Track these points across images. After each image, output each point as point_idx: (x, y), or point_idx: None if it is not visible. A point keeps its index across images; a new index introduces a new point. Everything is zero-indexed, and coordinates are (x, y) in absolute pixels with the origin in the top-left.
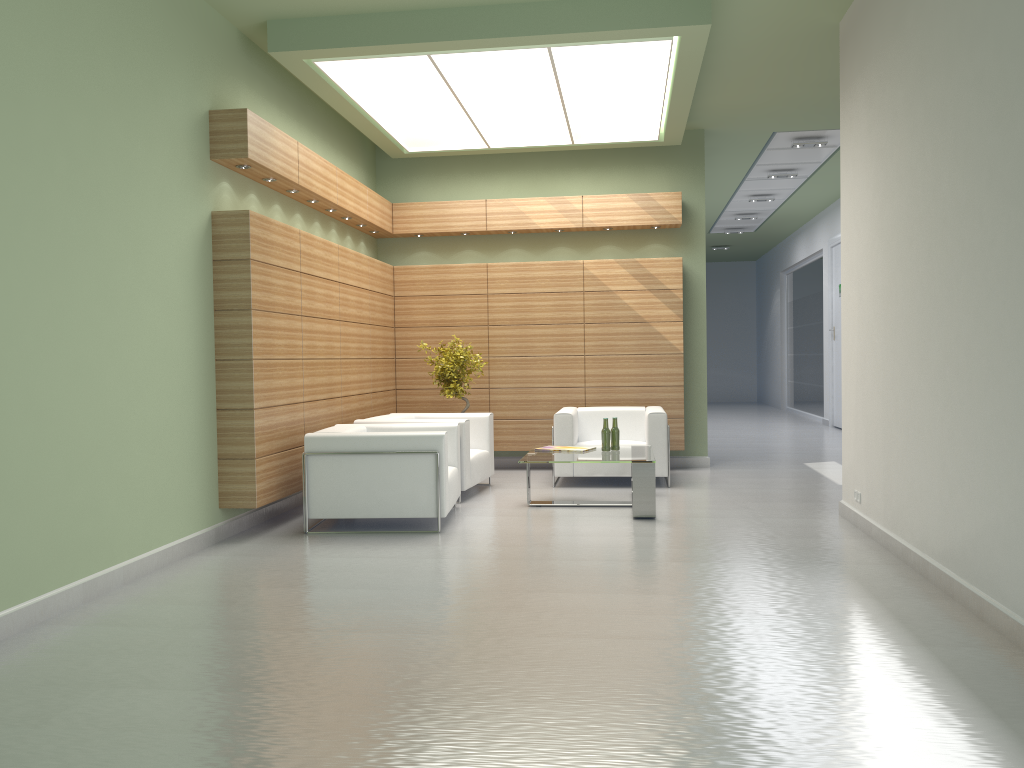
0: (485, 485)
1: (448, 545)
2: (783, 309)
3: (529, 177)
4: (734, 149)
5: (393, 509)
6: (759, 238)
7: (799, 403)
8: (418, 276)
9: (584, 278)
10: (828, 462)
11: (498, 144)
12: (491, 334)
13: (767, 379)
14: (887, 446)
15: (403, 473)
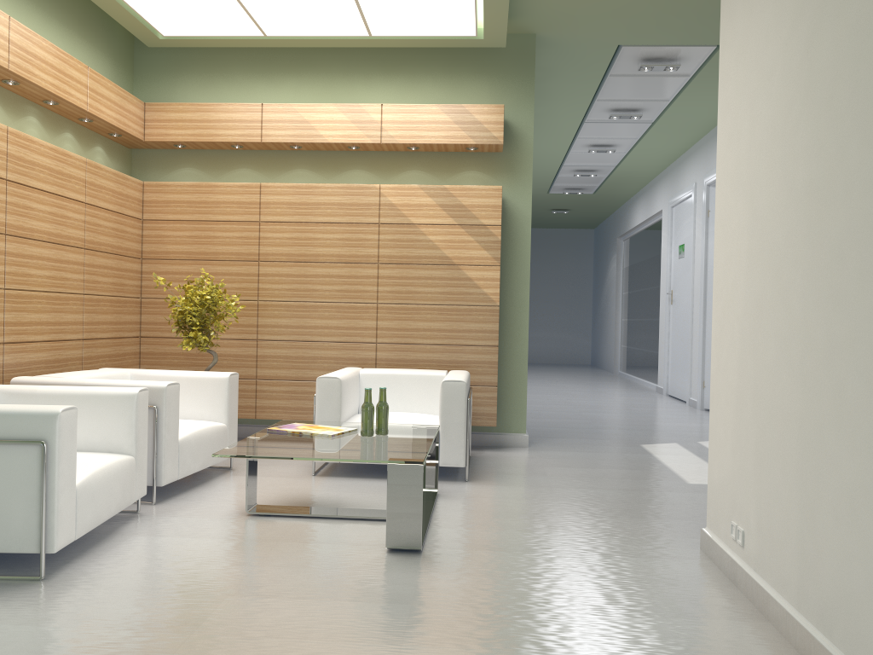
0: (225, 469)
1: (14, 622)
2: (619, 274)
3: (322, 82)
4: (572, 72)
5: None
6: (598, 202)
7: (632, 368)
8: (174, 195)
9: (380, 207)
10: (669, 444)
11: (276, 31)
12: (262, 272)
13: (601, 343)
14: (811, 469)
15: None
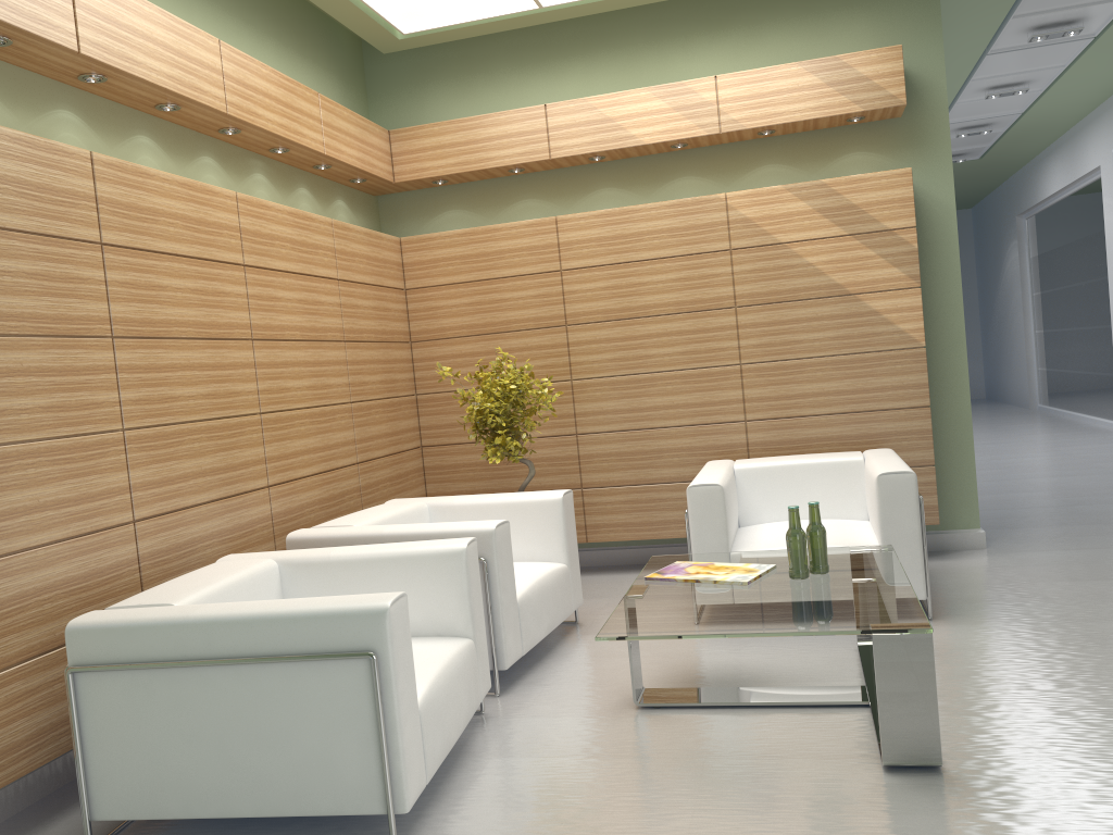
0: (568, 624)
1: None
2: (1024, 268)
3: (620, 61)
4: None
5: (282, 796)
6: (984, 169)
7: (1062, 400)
8: (442, 251)
9: (730, 225)
10: None
11: None
12: (573, 340)
13: (1002, 367)
14: None
15: (297, 708)
